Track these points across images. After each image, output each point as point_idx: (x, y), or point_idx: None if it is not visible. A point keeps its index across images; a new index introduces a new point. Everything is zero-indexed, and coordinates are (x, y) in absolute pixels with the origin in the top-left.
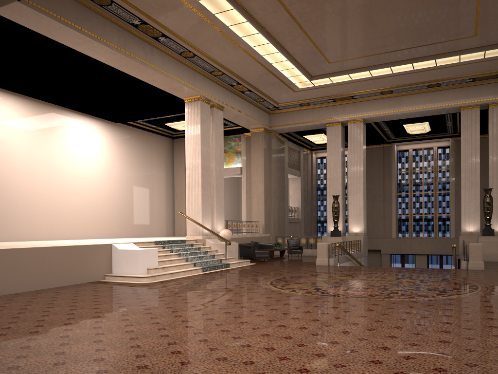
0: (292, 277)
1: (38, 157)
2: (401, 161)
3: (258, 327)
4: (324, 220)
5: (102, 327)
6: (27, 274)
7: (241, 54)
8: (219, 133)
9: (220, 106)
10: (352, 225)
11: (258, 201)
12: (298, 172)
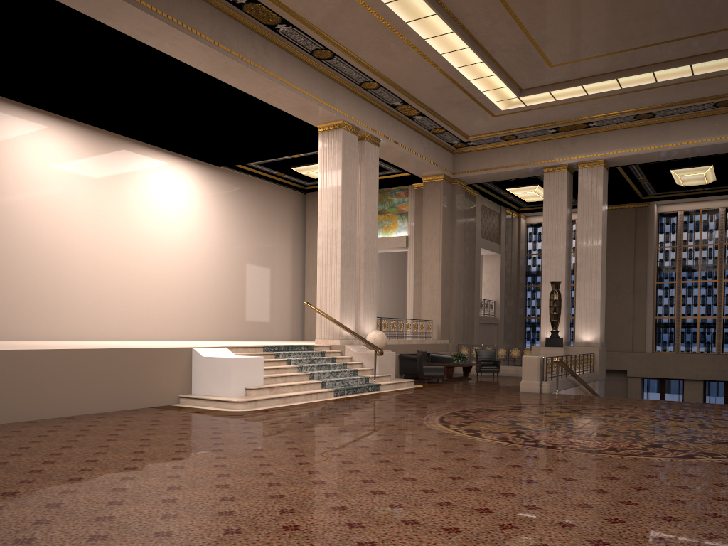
0: (477, 411)
1: (99, 215)
2: (665, 230)
3: (401, 504)
4: (536, 321)
5: (128, 491)
6: (51, 391)
7: (408, 52)
8: (372, 181)
9: (374, 139)
10: (581, 330)
11: (433, 289)
12: (497, 246)
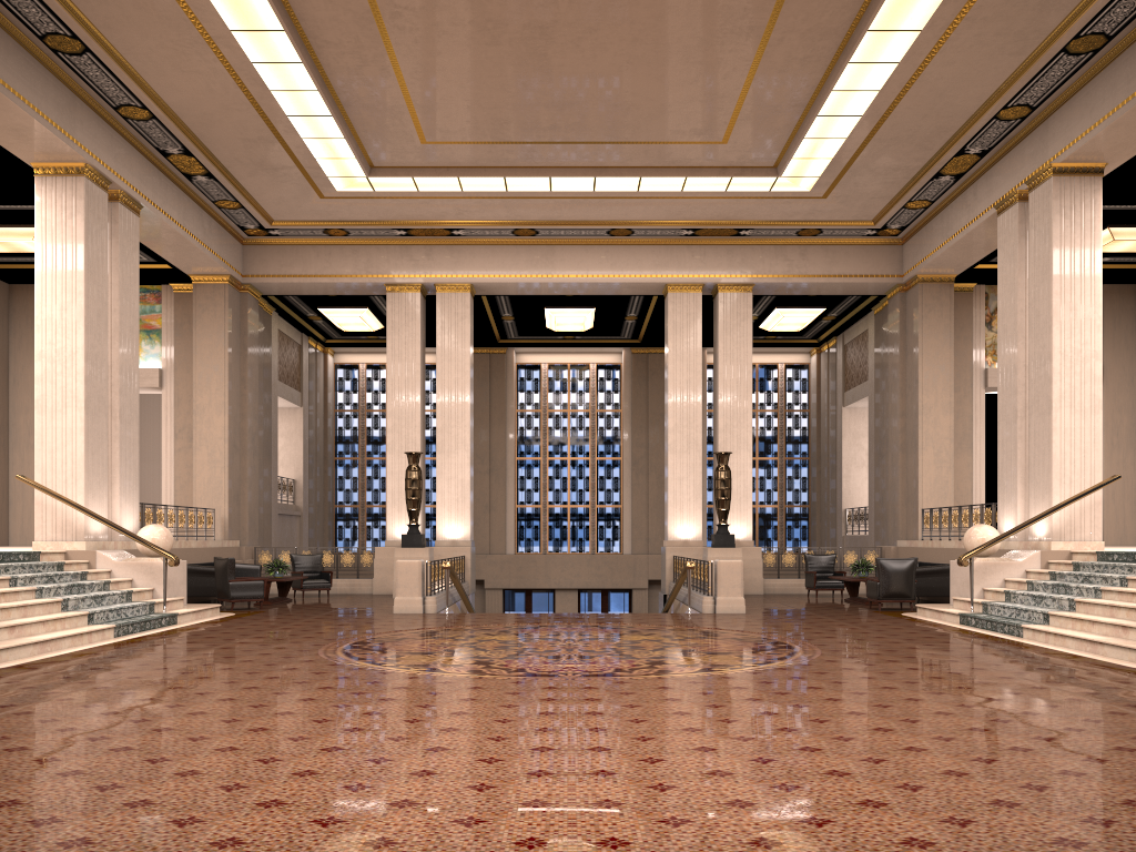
0: (381, 641)
1: None
2: (526, 388)
3: (492, 757)
4: (353, 512)
5: (28, 803)
6: None
7: (219, 75)
8: (130, 273)
9: (134, 203)
10: (445, 523)
11: (214, 458)
12: (298, 395)
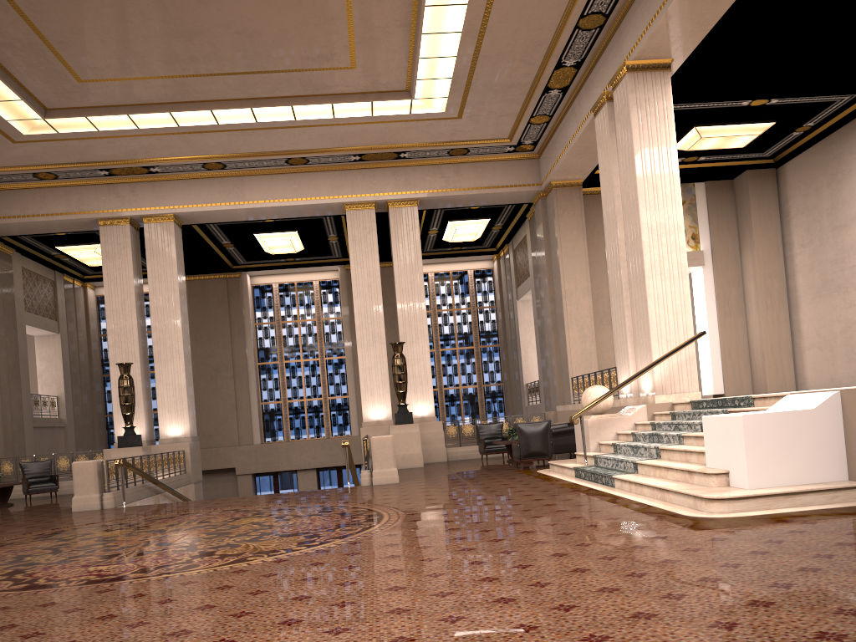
0: None
1: None
2: (262, 305)
3: None
4: None
5: None
6: None
7: None
8: None
9: None
10: (166, 423)
11: None
12: (54, 324)
